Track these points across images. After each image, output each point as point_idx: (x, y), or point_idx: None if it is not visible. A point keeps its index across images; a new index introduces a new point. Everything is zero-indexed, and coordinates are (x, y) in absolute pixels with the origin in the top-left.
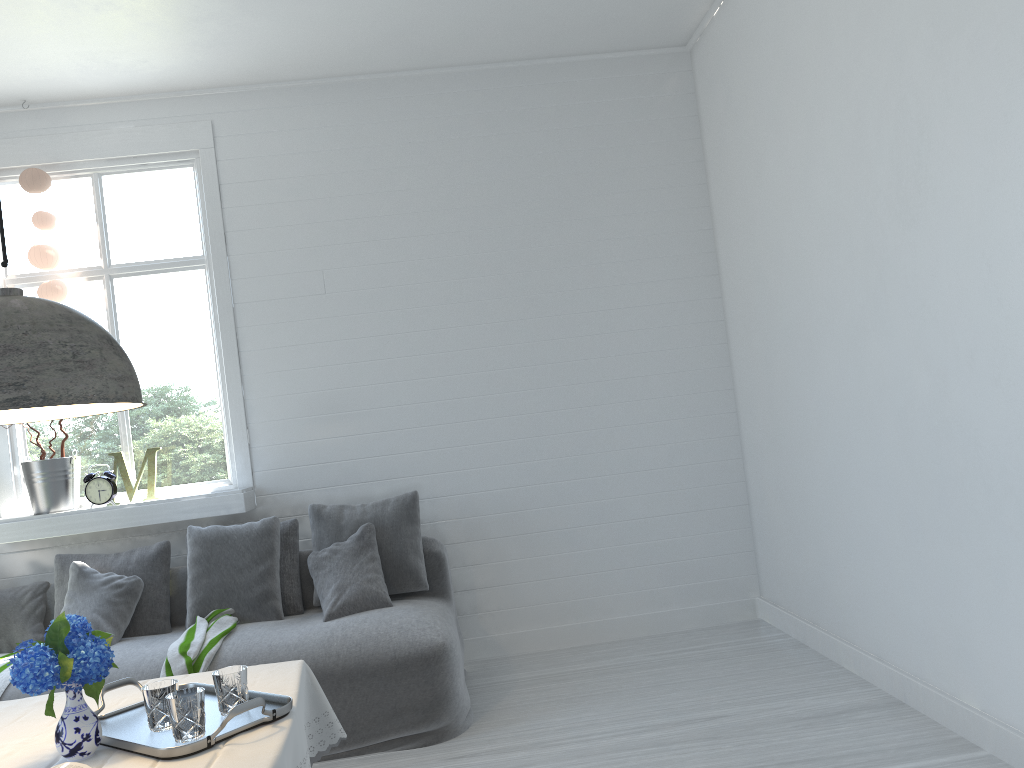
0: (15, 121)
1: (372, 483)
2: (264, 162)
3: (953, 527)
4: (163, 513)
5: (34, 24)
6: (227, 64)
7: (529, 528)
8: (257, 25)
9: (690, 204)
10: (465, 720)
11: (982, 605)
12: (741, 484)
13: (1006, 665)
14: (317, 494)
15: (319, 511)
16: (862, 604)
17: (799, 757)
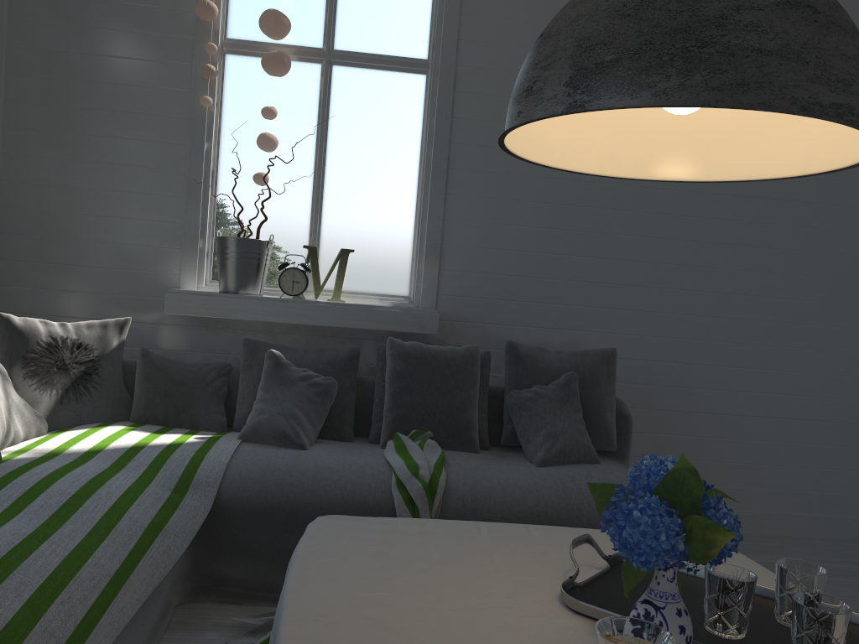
0: None
1: (552, 330)
2: None
3: None
4: (355, 318)
5: None
6: None
7: (694, 407)
8: None
9: None
10: None
11: None
12: None
13: None
14: (496, 330)
15: (518, 349)
16: None
17: None
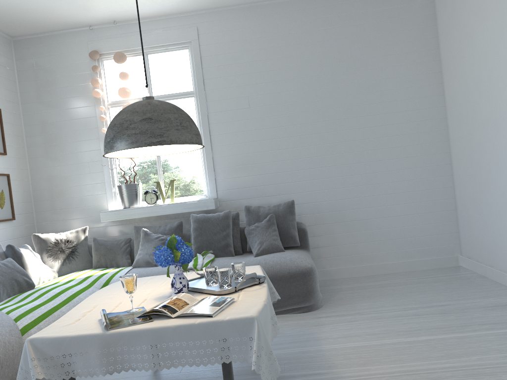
0: (110, 30)
1: (271, 197)
2: (221, 45)
3: None
4: (179, 208)
5: None
6: None
7: (345, 219)
8: None
9: (429, 59)
10: (320, 303)
11: None
12: (452, 199)
13: None
14: (246, 201)
15: (249, 208)
16: None
17: (489, 322)
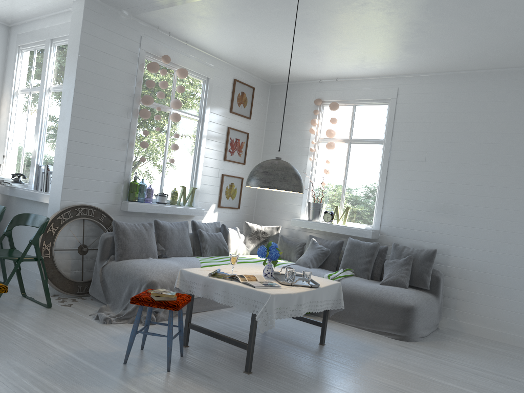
0: (333, 84)
1: (424, 242)
2: (414, 105)
3: None
4: (344, 231)
5: (336, 58)
6: (404, 68)
7: (489, 282)
8: (412, 56)
9: None
10: (415, 338)
11: None
12: None
13: None
14: (402, 240)
15: (395, 246)
16: None
17: None
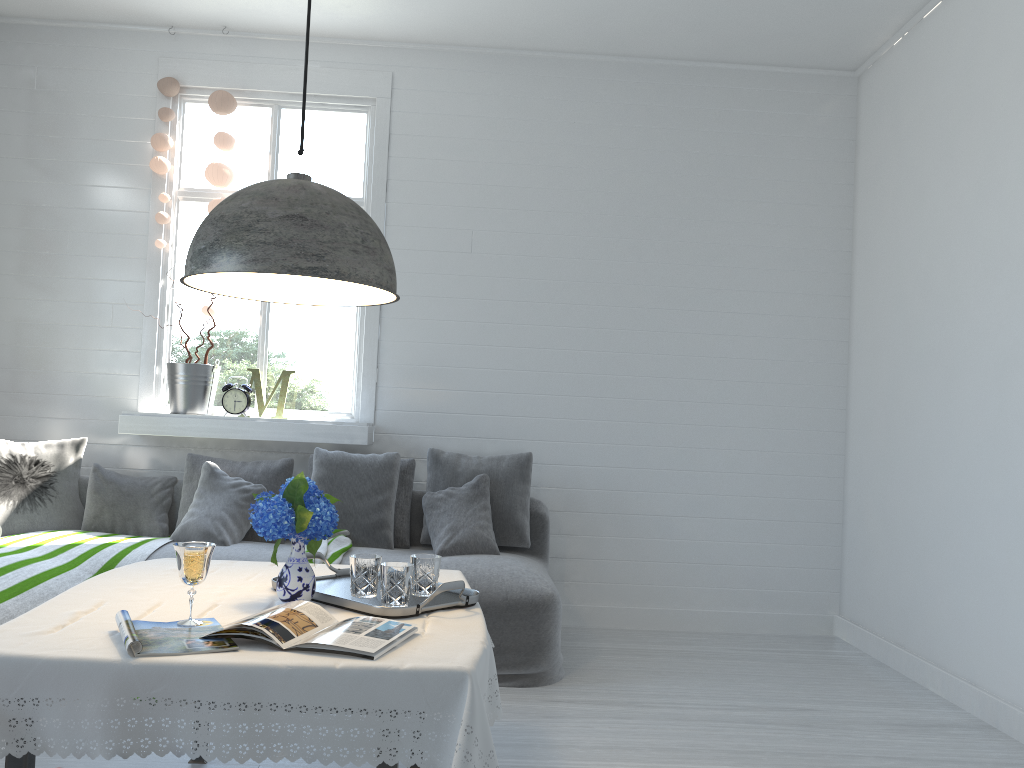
0: (212, 45)
1: (485, 440)
2: (435, 119)
3: None
4: (291, 432)
5: None
6: (421, 21)
7: (626, 509)
8: None
9: (833, 224)
10: (559, 671)
11: None
12: (838, 503)
13: None
14: (432, 441)
15: (438, 455)
16: (961, 629)
17: (896, 754)
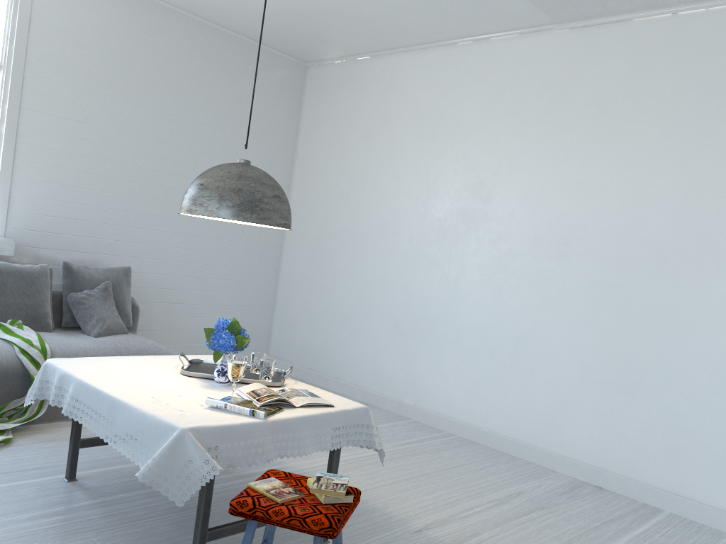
0: None
1: (85, 254)
2: (65, 18)
3: (422, 335)
4: None
5: None
6: None
7: (169, 300)
8: None
9: (286, 146)
10: None
11: (428, 365)
12: (272, 297)
13: (433, 387)
14: (48, 253)
15: (72, 267)
16: (352, 362)
17: None
